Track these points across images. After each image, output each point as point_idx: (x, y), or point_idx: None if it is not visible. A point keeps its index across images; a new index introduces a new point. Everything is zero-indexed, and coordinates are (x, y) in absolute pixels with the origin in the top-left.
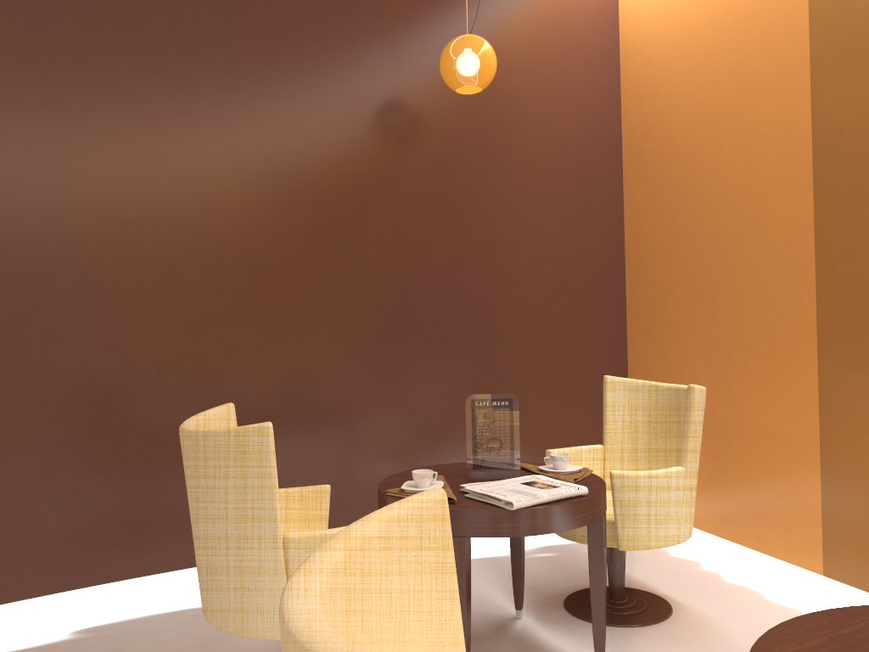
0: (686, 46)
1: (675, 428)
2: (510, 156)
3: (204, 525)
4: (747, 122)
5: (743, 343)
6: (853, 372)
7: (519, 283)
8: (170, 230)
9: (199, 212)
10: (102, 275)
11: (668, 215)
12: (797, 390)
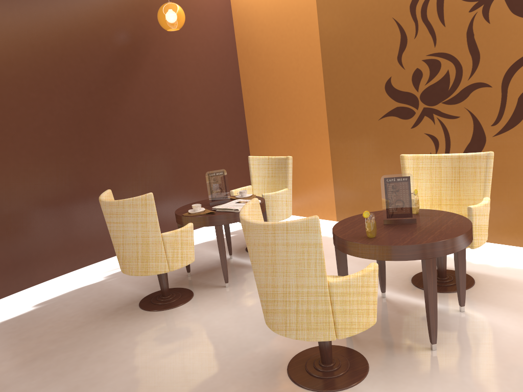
0: (263, 2)
1: (280, 174)
2: (188, 56)
3: (126, 237)
4: (294, 41)
5: (300, 135)
6: (342, 143)
7: (199, 117)
8: (34, 110)
9: (46, 99)
10: (5, 137)
11: (262, 80)
12: (322, 152)
